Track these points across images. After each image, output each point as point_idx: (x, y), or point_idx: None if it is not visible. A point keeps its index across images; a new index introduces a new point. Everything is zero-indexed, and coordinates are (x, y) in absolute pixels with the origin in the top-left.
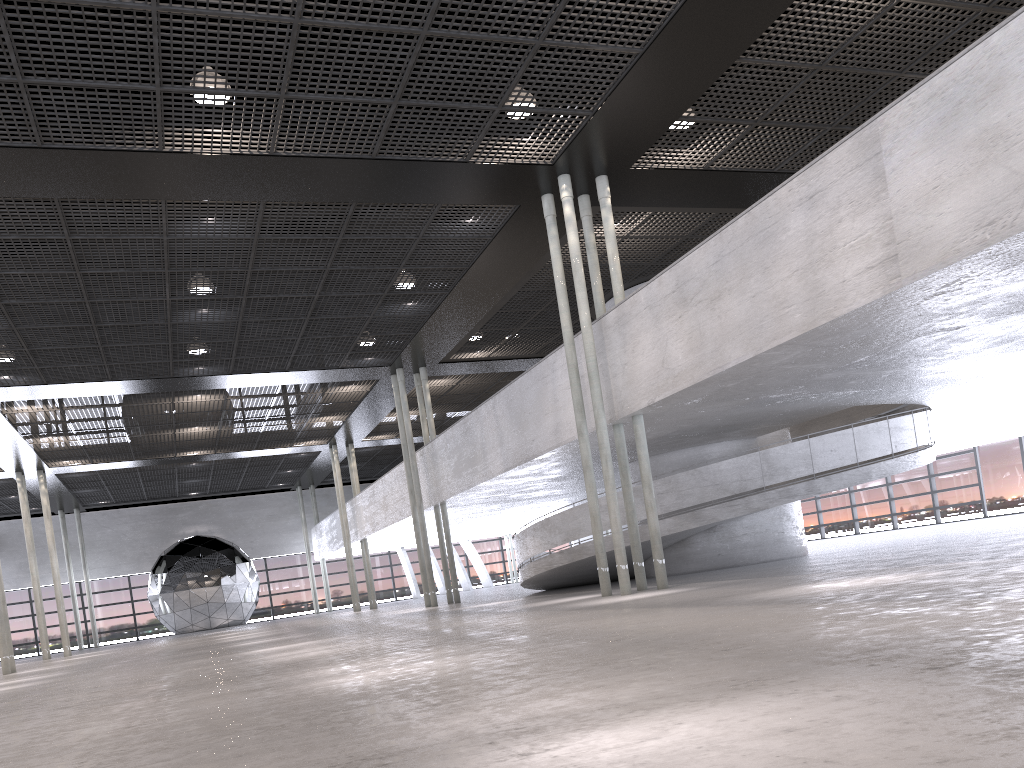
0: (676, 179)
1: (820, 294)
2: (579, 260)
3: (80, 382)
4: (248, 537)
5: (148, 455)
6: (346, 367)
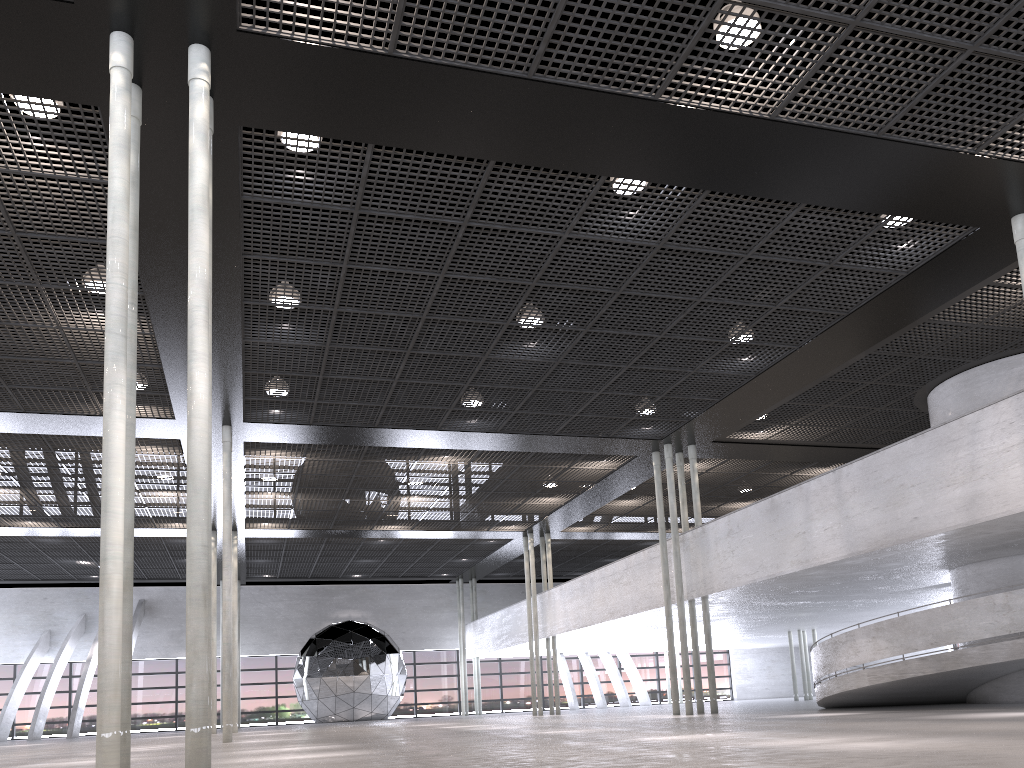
0: None
1: None
2: None
3: (344, 426)
4: (400, 627)
5: (346, 525)
6: (616, 436)
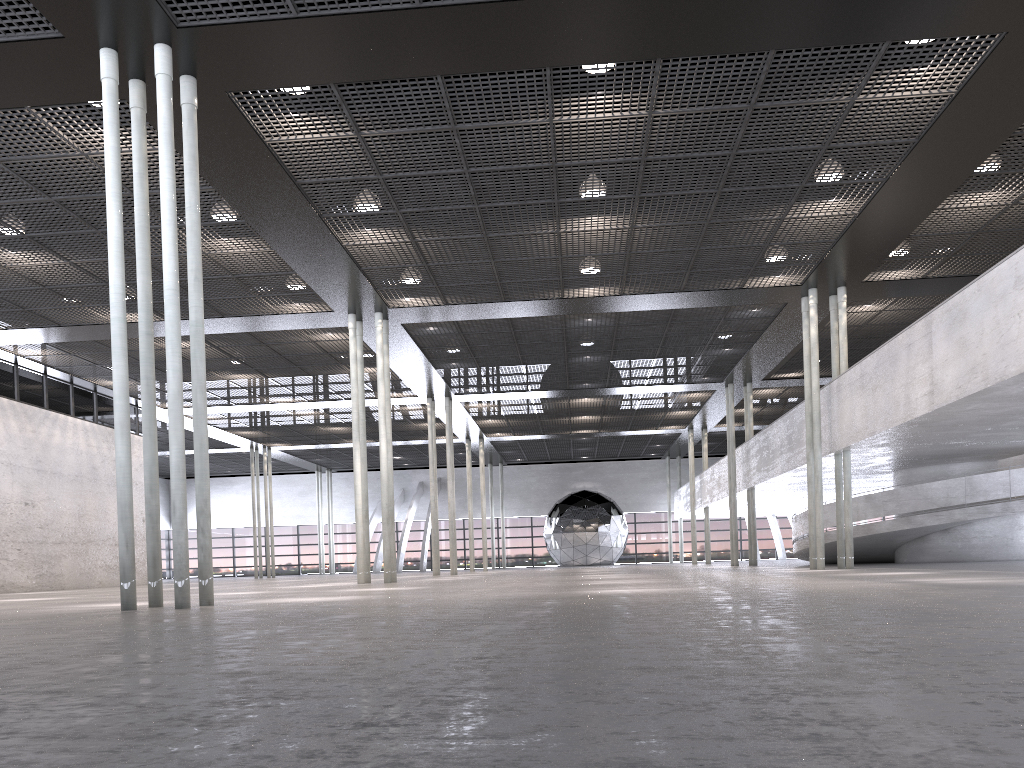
0: (902, 284)
1: (909, 402)
2: (815, 346)
3: (511, 392)
4: (623, 495)
5: (551, 431)
6: (689, 383)
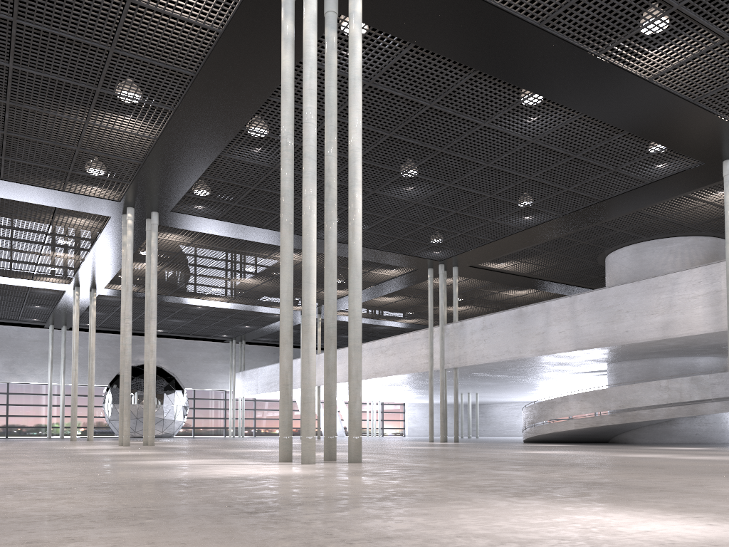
0: None
1: None
2: None
3: (241, 224)
4: (185, 371)
5: (182, 293)
6: (413, 255)
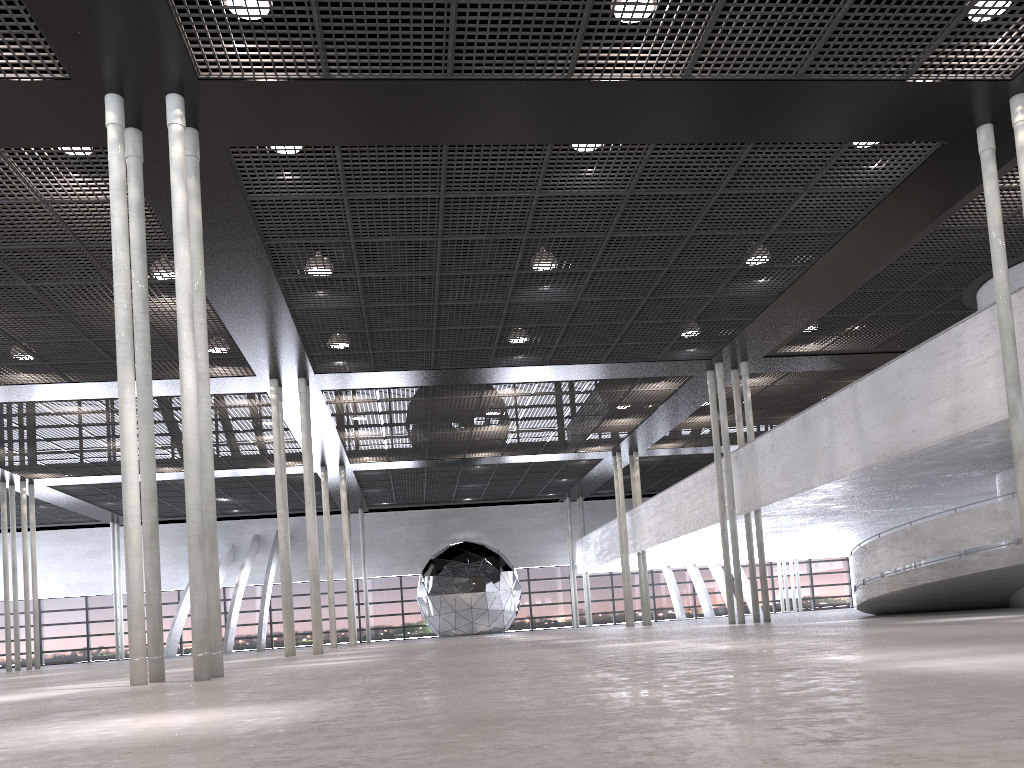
0: None
1: None
2: None
3: (404, 370)
4: (513, 546)
5: (439, 455)
6: (663, 360)
